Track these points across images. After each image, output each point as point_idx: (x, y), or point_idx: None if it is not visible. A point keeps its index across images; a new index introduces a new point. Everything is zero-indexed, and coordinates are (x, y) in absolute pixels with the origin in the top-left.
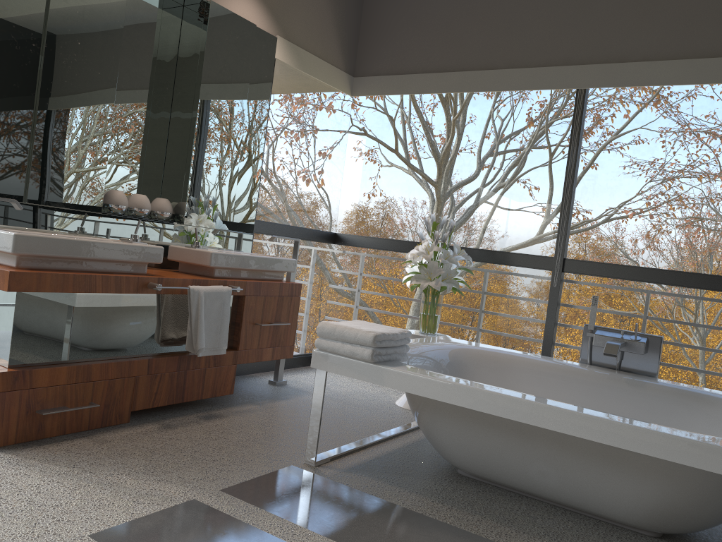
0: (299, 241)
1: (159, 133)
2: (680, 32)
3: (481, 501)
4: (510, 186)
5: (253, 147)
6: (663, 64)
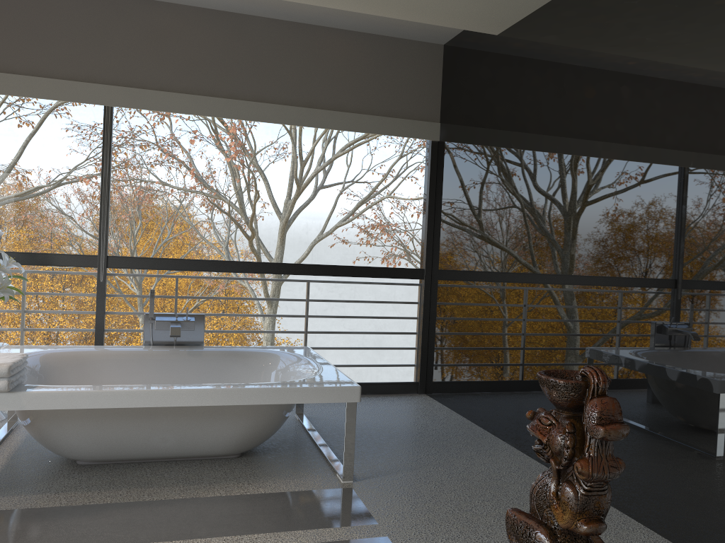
0: None
1: None
2: (187, 72)
3: (116, 478)
4: None
5: None
6: (176, 96)
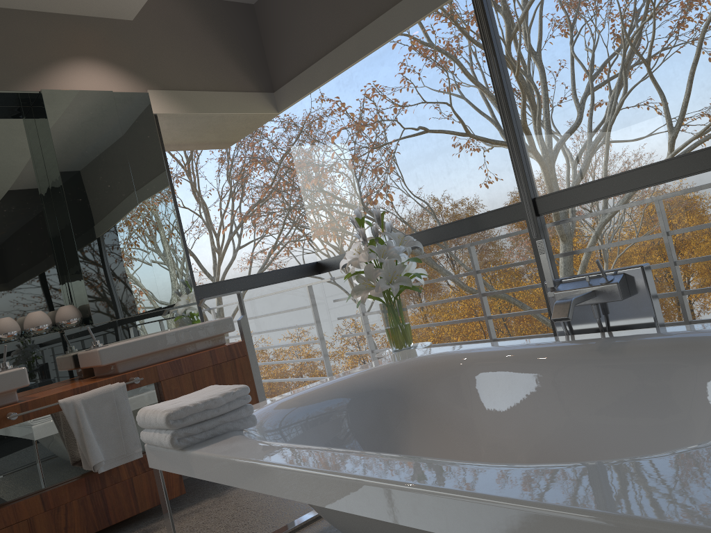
0: (240, 292)
1: (49, 240)
2: None
3: None
4: (615, 116)
5: (160, 213)
6: None
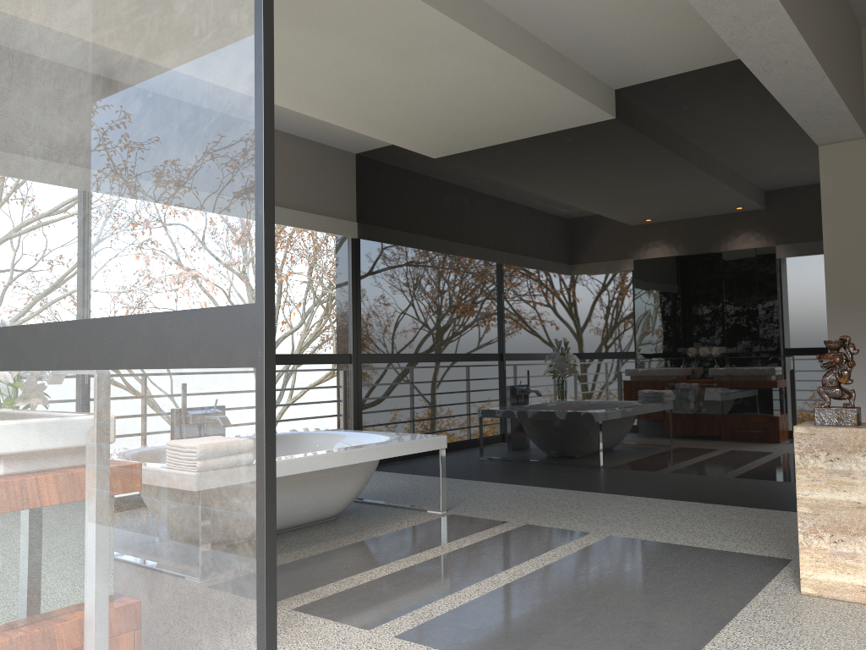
0: None
1: None
2: None
3: (285, 543)
4: None
5: None
6: None
